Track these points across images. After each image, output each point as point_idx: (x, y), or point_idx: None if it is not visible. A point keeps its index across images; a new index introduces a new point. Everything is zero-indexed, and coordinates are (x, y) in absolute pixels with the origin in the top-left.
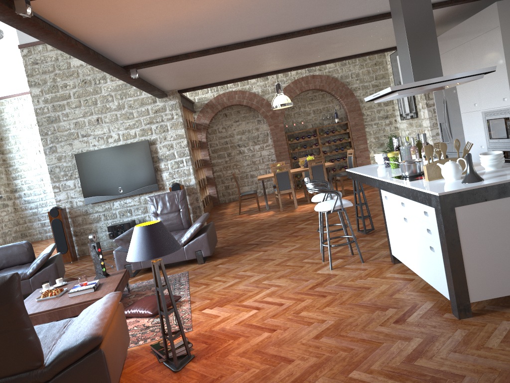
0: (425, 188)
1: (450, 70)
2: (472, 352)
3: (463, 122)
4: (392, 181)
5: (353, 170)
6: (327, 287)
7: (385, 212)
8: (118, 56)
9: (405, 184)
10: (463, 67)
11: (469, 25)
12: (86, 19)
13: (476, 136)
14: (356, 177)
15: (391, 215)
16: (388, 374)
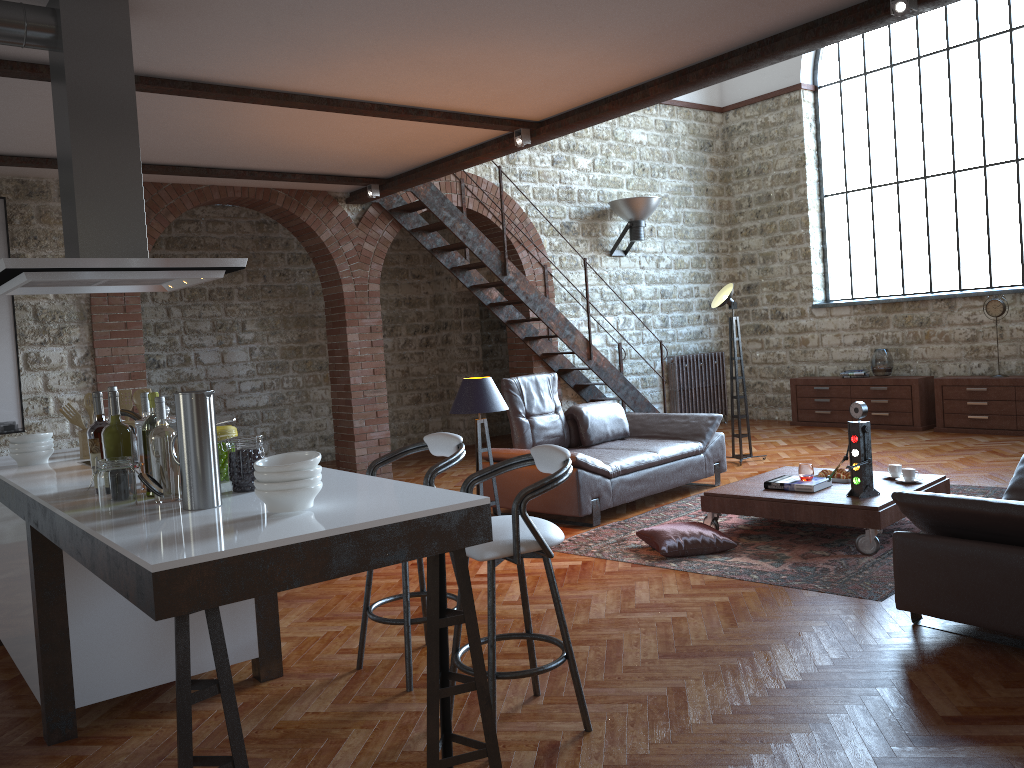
0: None
1: None
2: None
3: None
4: None
5: (413, 487)
6: (392, 611)
7: None
8: (794, 17)
9: None
10: None
11: None
12: (579, 88)
13: None
14: None
15: None
16: None
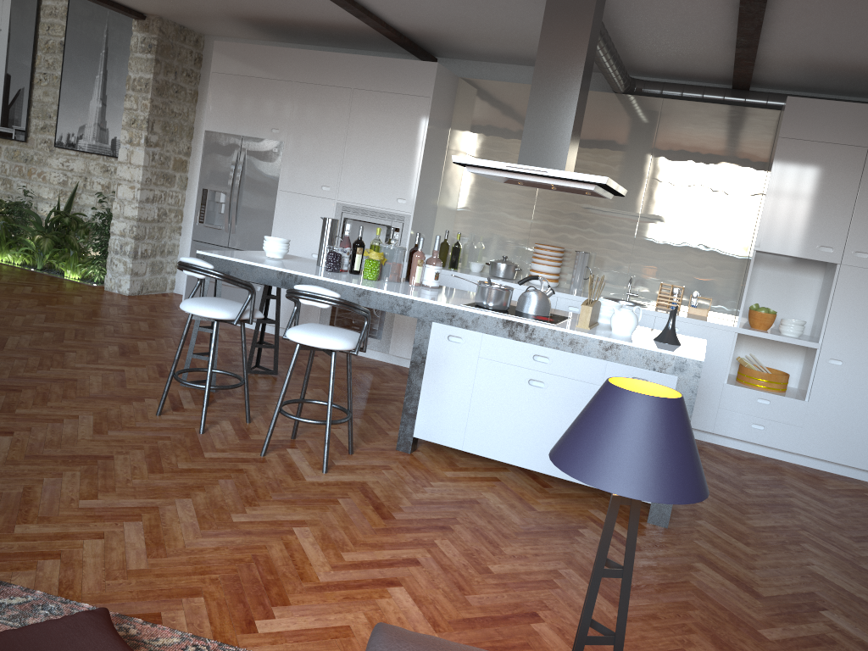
0: (643, 344)
1: (277, 113)
2: (760, 564)
3: (280, 207)
4: (511, 317)
5: (244, 259)
6: (412, 510)
7: (432, 362)
8: None
9: (572, 330)
10: (319, 121)
11: (361, 65)
12: None
13: (307, 236)
14: (277, 279)
15: (462, 370)
16: (784, 619)
